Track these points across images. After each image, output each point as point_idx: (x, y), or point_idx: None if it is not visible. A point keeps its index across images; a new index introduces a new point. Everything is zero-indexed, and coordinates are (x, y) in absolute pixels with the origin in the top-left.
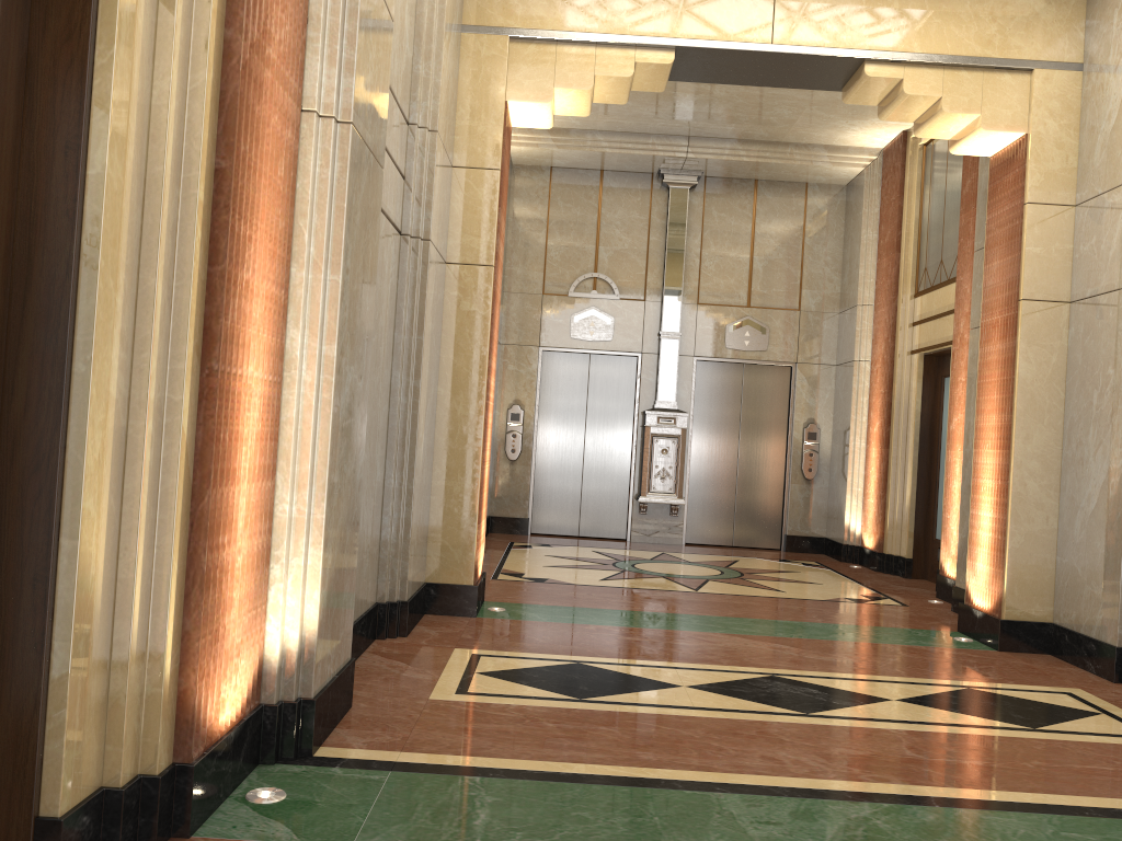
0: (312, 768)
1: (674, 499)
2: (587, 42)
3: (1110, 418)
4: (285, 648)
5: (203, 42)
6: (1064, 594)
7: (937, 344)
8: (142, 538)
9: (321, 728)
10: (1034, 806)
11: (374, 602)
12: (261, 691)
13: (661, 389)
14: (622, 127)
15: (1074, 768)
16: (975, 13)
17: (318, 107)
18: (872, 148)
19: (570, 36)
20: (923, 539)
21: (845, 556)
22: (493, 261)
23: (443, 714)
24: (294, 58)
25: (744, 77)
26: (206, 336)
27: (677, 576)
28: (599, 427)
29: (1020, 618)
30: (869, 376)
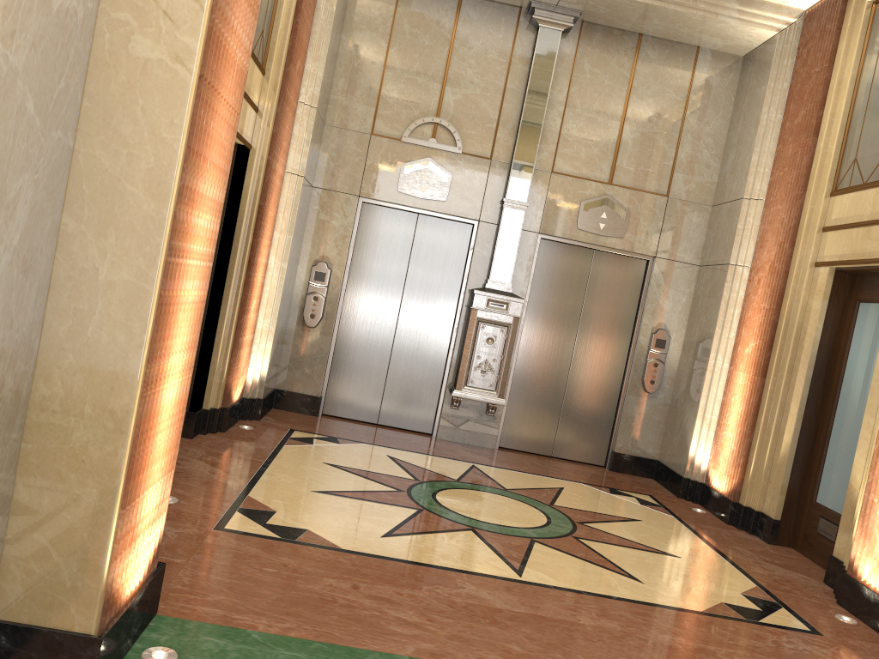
0: None
1: (494, 398)
2: None
3: None
4: None
5: None
6: None
7: (868, 259)
8: None
9: None
10: None
11: None
12: None
13: (496, 266)
14: None
15: None
16: None
17: None
18: (793, 8)
19: None
20: (797, 498)
21: (684, 492)
22: None
23: None
24: None
25: None
26: None
27: (492, 528)
28: (418, 301)
29: None
30: (746, 285)
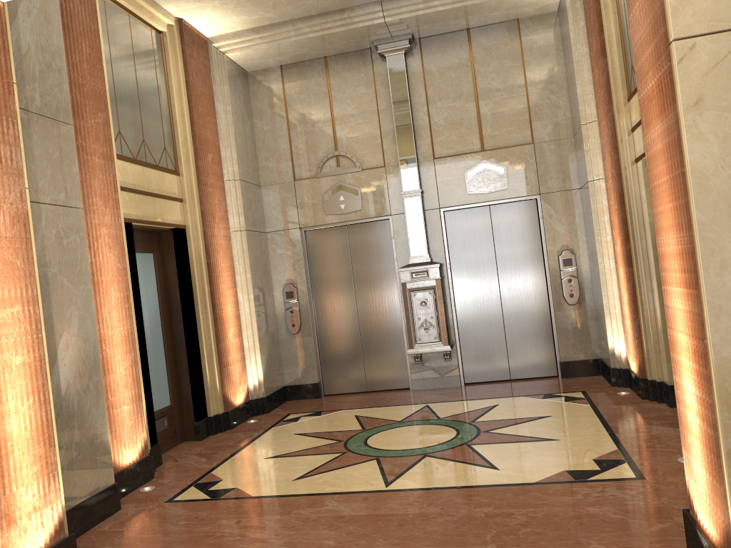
0: None
1: (440, 347)
2: None
3: None
4: None
5: None
6: None
7: None
8: None
9: None
10: None
11: None
12: None
13: (412, 245)
14: (314, 8)
15: None
16: None
17: None
18: None
19: None
20: None
21: (615, 380)
22: None
23: None
24: None
25: None
26: None
27: (395, 454)
28: (367, 290)
29: None
30: (606, 193)
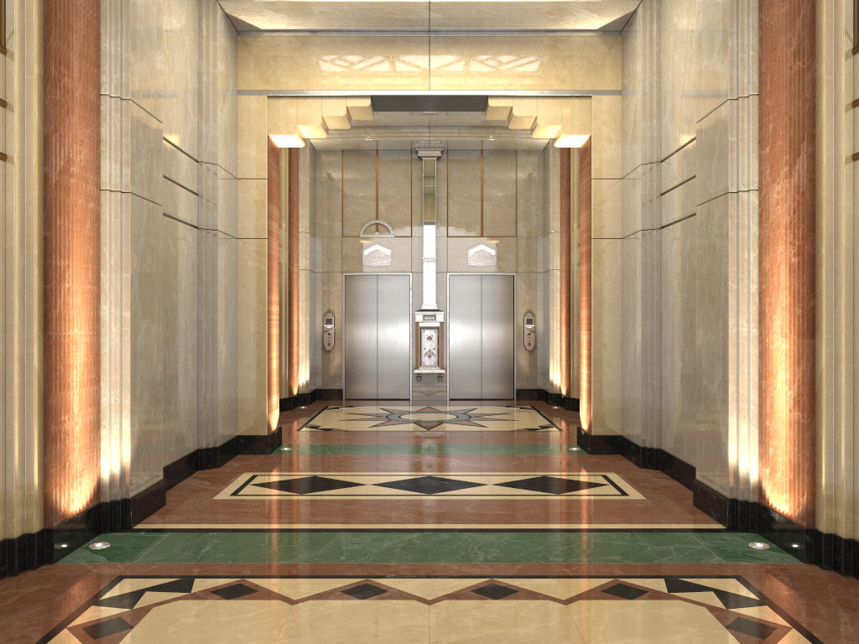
0: (129, 533)
1: (437, 370)
2: (316, 95)
3: (636, 310)
4: (112, 472)
5: (31, 177)
6: (624, 417)
7: None
8: (17, 420)
9: (138, 514)
10: (510, 529)
11: (196, 448)
12: (100, 495)
13: (425, 296)
14: (383, 123)
15: (556, 511)
16: (553, 63)
17: (109, 187)
18: None
19: (304, 93)
20: None
21: (551, 401)
22: (266, 235)
23: (215, 506)
24: (92, 165)
25: (421, 107)
26: (45, 319)
27: (424, 421)
28: (387, 324)
29: (602, 433)
30: (559, 279)
